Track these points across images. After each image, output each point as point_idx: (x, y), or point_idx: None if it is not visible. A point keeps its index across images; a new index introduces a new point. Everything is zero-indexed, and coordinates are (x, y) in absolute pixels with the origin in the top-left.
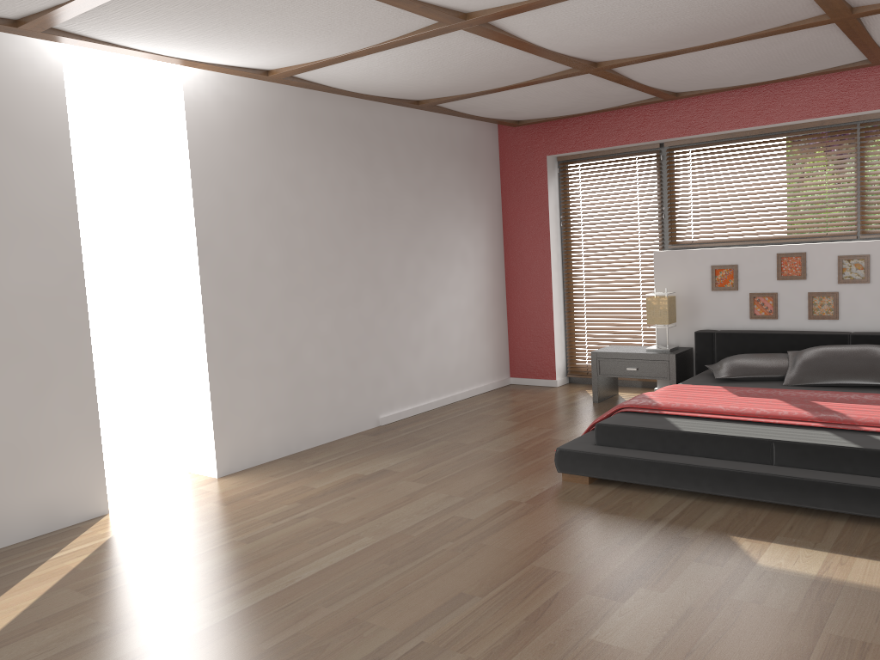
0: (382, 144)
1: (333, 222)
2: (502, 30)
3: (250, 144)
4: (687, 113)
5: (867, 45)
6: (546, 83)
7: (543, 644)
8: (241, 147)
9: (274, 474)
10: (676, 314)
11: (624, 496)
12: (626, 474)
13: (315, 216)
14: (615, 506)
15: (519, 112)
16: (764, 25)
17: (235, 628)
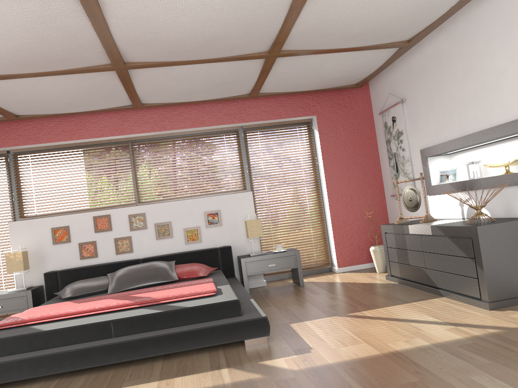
0: None
1: None
2: None
3: None
4: (26, 130)
5: (132, 92)
6: None
7: None
8: None
9: None
10: (29, 263)
11: None
12: (2, 377)
13: None
14: None
15: None
16: (75, 63)
17: None
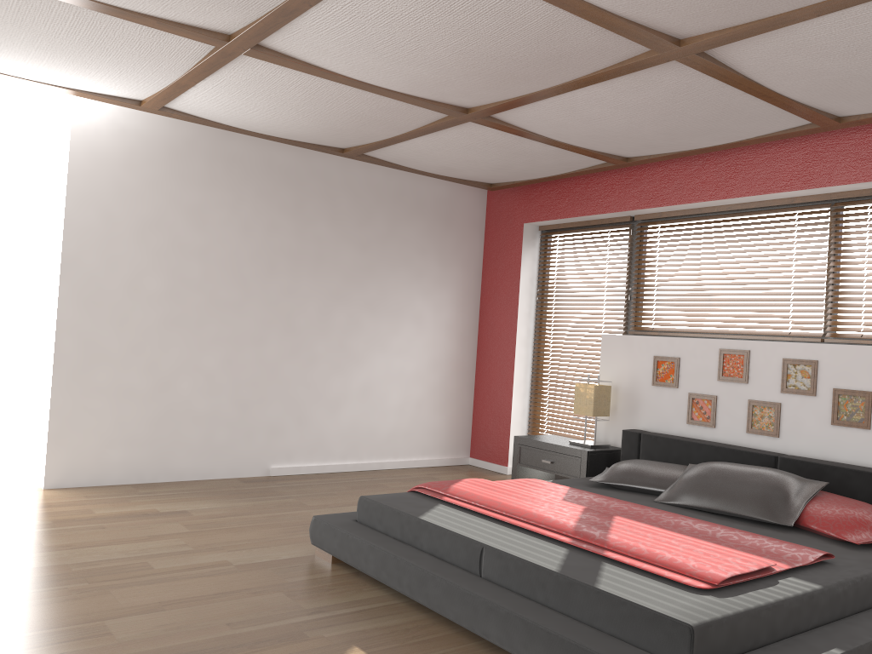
0: (319, 192)
1: (240, 260)
2: (293, 58)
3: (145, 174)
4: (651, 182)
5: (771, 96)
6: (444, 133)
7: None
8: (132, 175)
9: (91, 495)
10: (617, 408)
11: (340, 582)
12: (353, 558)
13: (217, 252)
14: (308, 589)
15: (457, 168)
16: (585, 60)
17: None
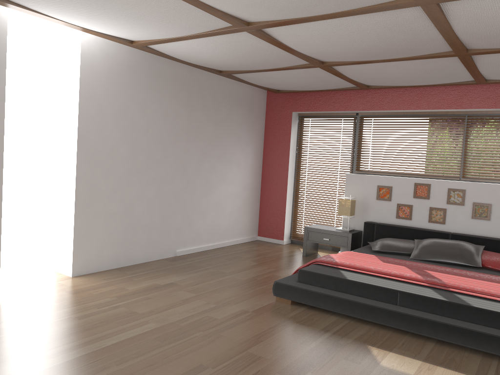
0: (198, 93)
1: (163, 134)
2: (269, 35)
3: (118, 82)
4: (373, 97)
5: (474, 71)
6: (294, 70)
7: None
8: (112, 83)
9: (106, 278)
10: (355, 210)
11: (309, 314)
12: (313, 301)
13: (152, 129)
14: (303, 320)
15: (278, 84)
16: (418, 52)
17: (56, 373)
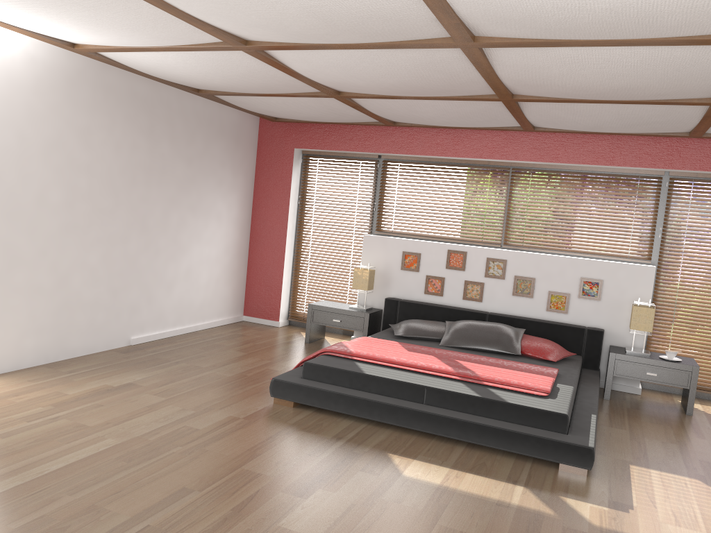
0: (164, 117)
1: (113, 174)
2: (272, 57)
3: (49, 99)
4: (400, 137)
5: (521, 118)
6: (301, 98)
7: (243, 529)
8: (40, 100)
9: (32, 379)
10: (374, 283)
11: (317, 418)
12: (321, 402)
13: (98, 167)
14: (310, 426)
15: (278, 113)
16: (456, 93)
17: None
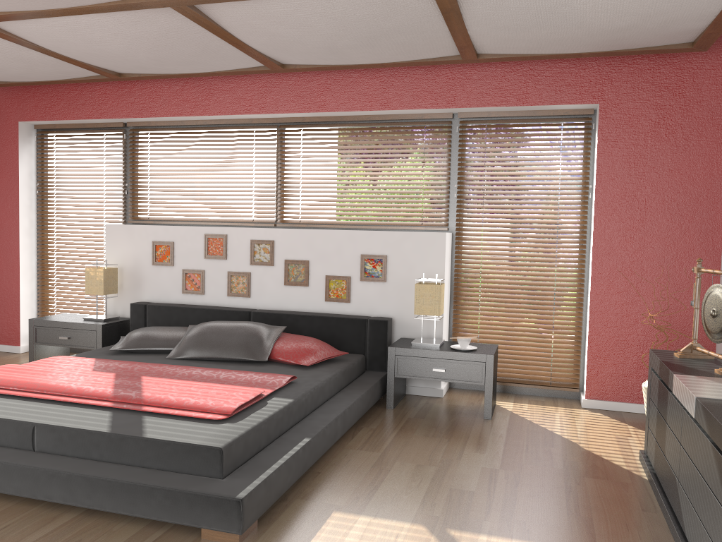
0: None
1: None
2: None
3: None
4: (141, 96)
5: (240, 44)
6: None
7: None
8: None
9: None
10: (123, 285)
11: None
12: None
13: None
14: None
15: None
16: None
17: None
